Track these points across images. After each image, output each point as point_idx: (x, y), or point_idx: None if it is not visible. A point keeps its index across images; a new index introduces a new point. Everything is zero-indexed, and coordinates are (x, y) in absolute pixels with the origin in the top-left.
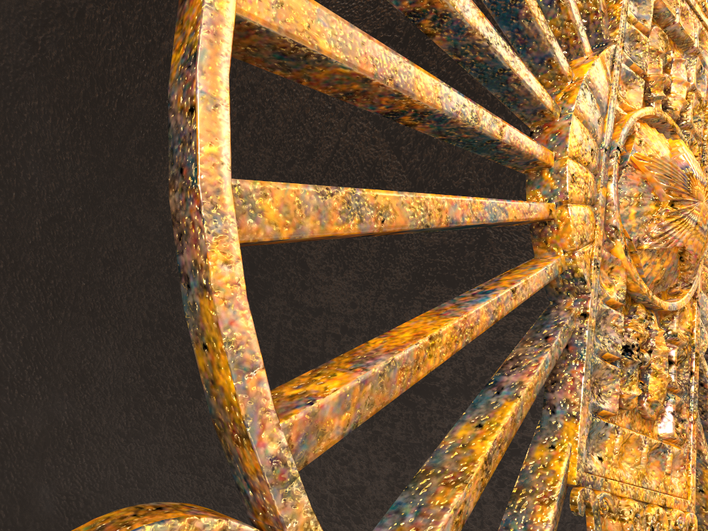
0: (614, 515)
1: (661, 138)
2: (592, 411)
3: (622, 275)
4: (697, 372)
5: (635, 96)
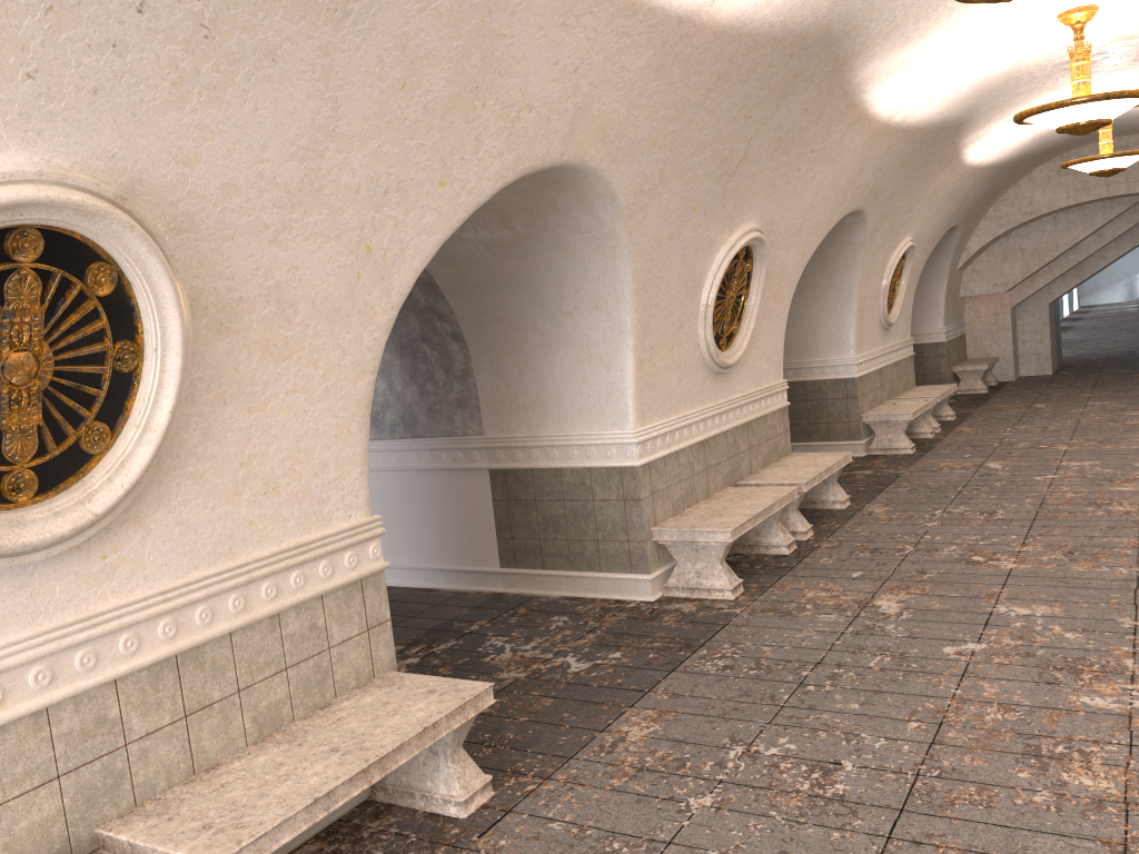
0: (9, 429)
1: (17, 355)
2: (2, 414)
3: (8, 387)
4: (42, 394)
5: (8, 349)
